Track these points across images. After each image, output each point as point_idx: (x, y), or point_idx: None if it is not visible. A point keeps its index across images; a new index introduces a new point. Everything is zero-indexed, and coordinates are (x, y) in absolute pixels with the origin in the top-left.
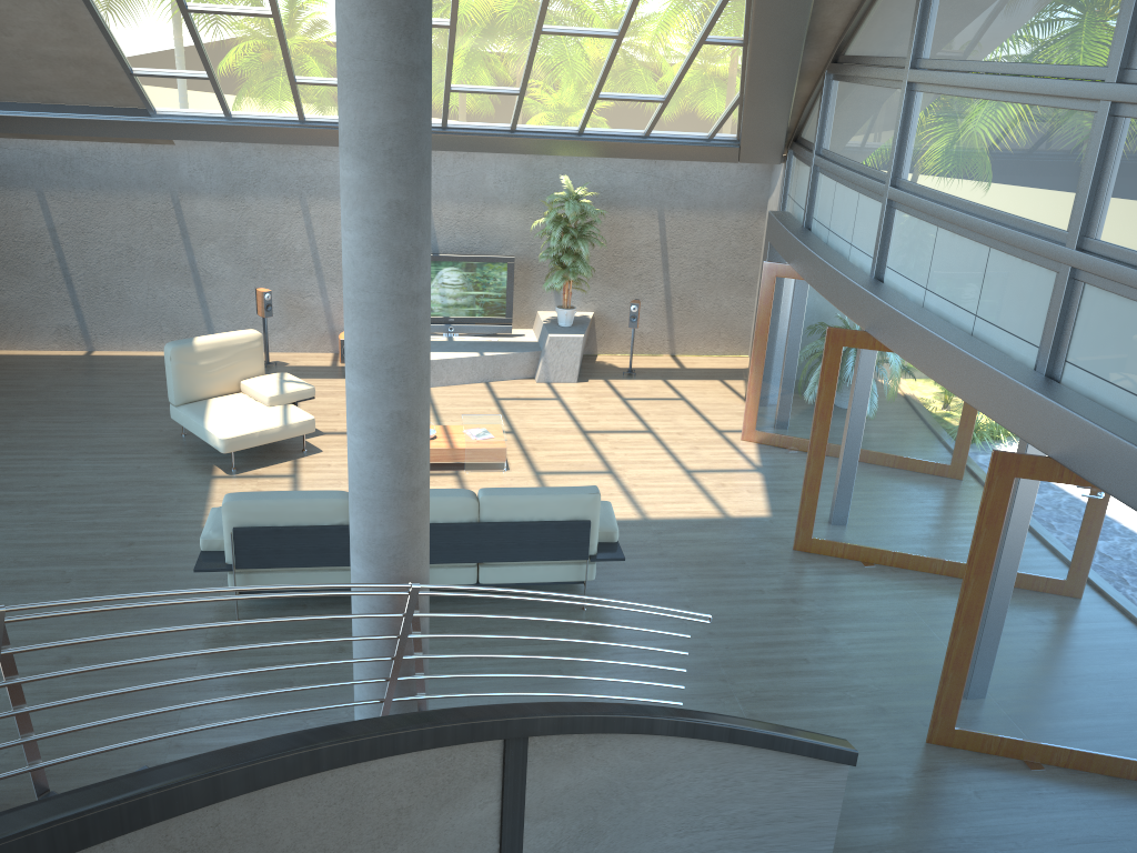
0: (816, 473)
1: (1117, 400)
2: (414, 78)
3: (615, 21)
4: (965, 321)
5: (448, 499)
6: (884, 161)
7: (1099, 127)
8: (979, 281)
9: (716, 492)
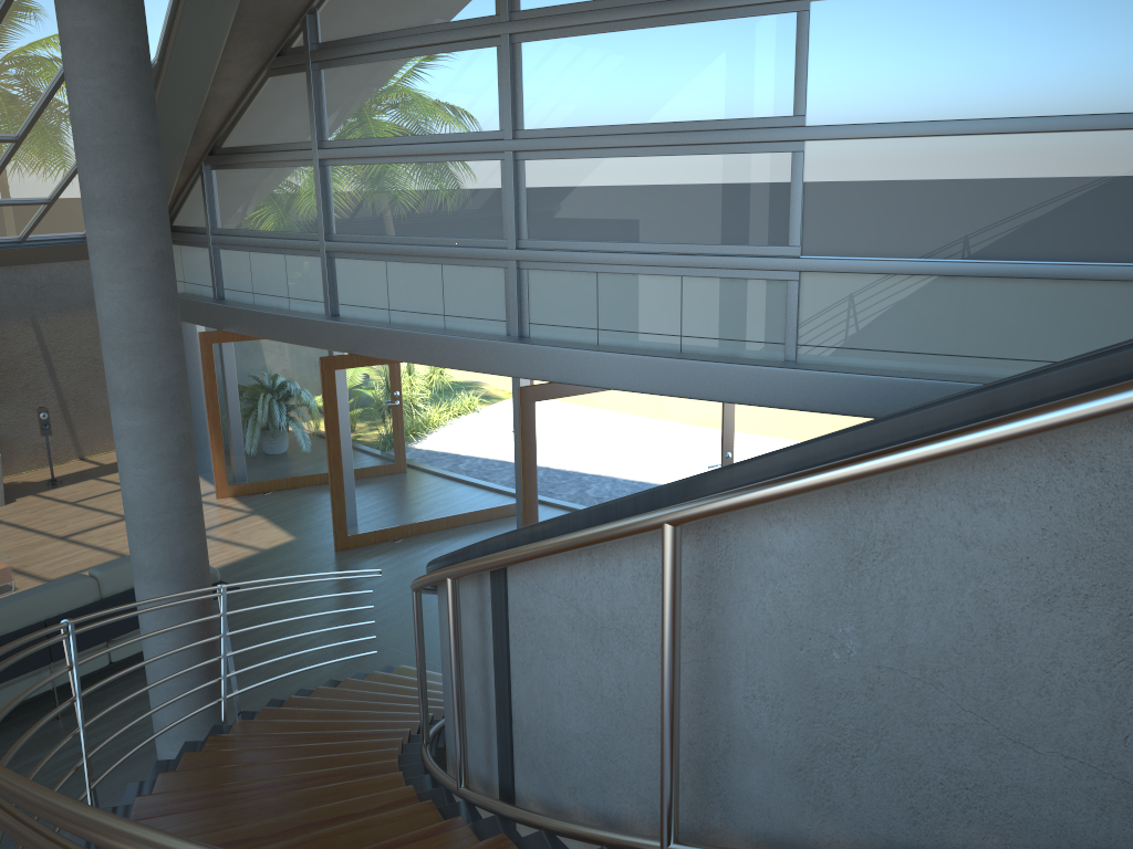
0: (339, 480)
1: (574, 335)
2: (158, 148)
3: (17, 126)
4: (436, 322)
5: (68, 585)
6: (308, 224)
7: (509, 168)
8: (440, 290)
9: (236, 538)
